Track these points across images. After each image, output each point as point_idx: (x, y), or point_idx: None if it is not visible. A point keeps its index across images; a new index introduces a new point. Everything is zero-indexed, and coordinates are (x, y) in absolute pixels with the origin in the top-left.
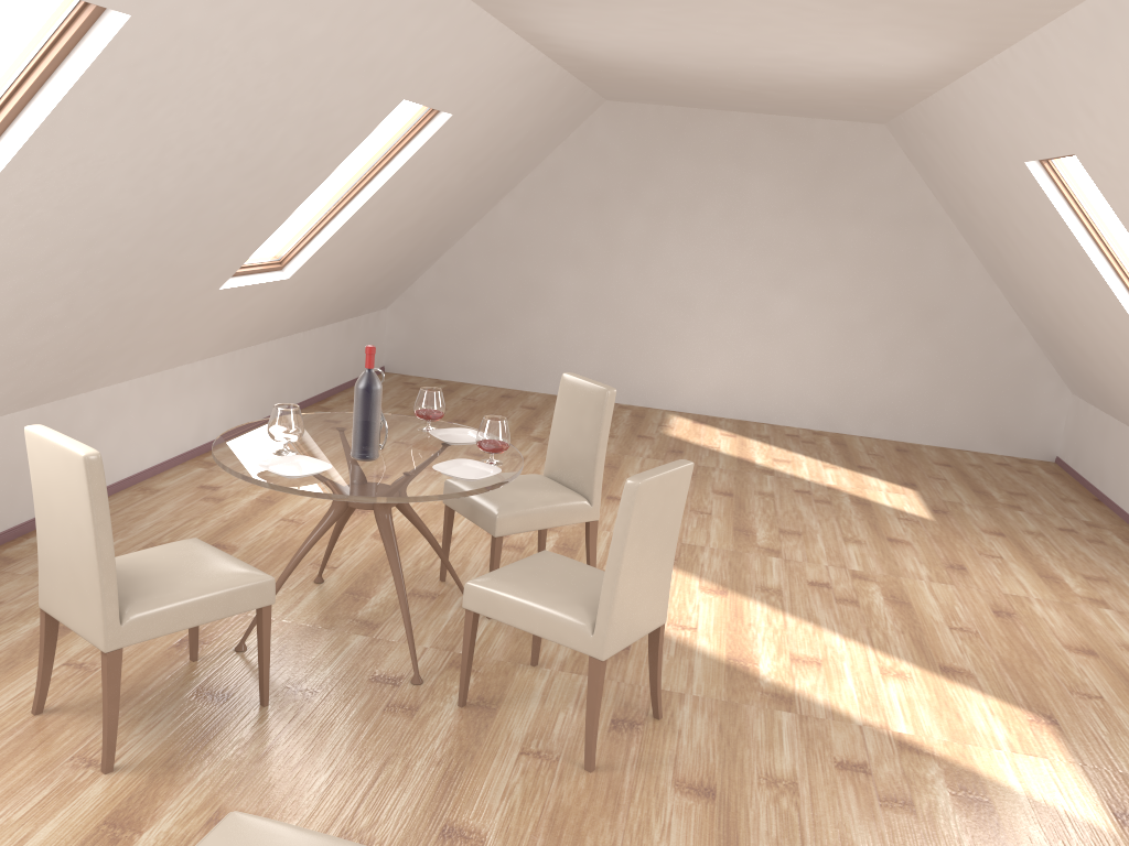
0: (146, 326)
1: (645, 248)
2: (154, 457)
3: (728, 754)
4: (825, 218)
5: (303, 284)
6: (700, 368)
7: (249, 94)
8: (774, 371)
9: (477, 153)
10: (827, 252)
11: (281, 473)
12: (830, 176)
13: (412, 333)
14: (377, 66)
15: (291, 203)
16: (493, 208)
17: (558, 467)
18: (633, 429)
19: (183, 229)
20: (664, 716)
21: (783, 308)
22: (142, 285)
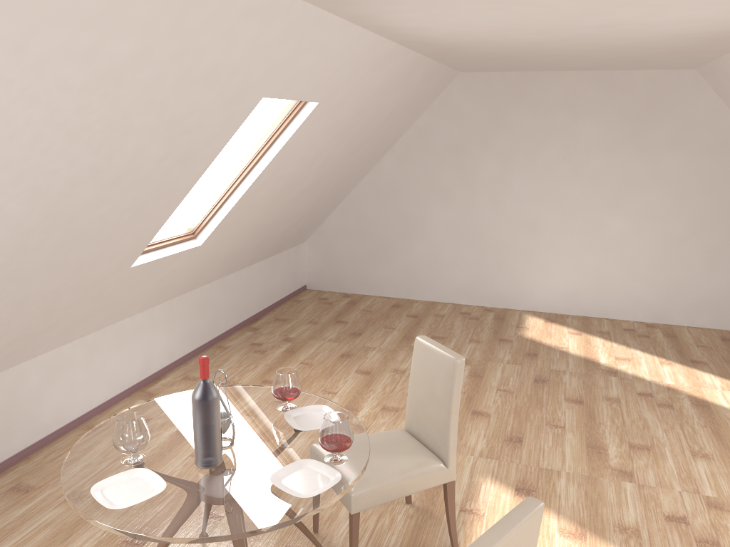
0: (64, 307)
1: (498, 185)
2: (102, 396)
3: None
4: (647, 151)
5: (218, 245)
6: (548, 276)
7: (71, 117)
8: (610, 276)
9: (353, 127)
10: (650, 178)
11: (112, 500)
12: (650, 116)
13: (324, 259)
14: (221, 73)
15: (176, 195)
16: (378, 162)
17: (416, 425)
18: (495, 332)
19: (60, 236)
20: None
21: (615, 226)
22: (40, 283)
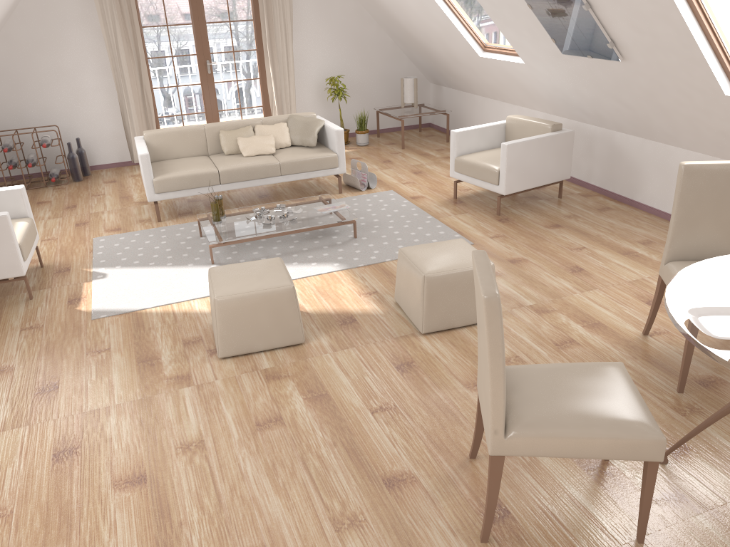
0: None
1: None
2: None
3: (401, 531)
4: None
5: None
6: None
7: None
8: None
9: None
10: None
11: None
12: None
13: None
14: None
15: None
16: None
17: None
18: None
19: None
20: (480, 545)
21: None
22: None
